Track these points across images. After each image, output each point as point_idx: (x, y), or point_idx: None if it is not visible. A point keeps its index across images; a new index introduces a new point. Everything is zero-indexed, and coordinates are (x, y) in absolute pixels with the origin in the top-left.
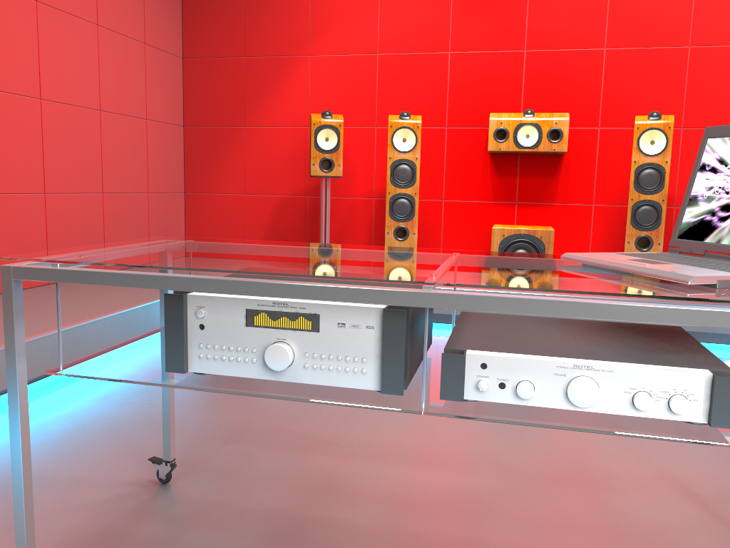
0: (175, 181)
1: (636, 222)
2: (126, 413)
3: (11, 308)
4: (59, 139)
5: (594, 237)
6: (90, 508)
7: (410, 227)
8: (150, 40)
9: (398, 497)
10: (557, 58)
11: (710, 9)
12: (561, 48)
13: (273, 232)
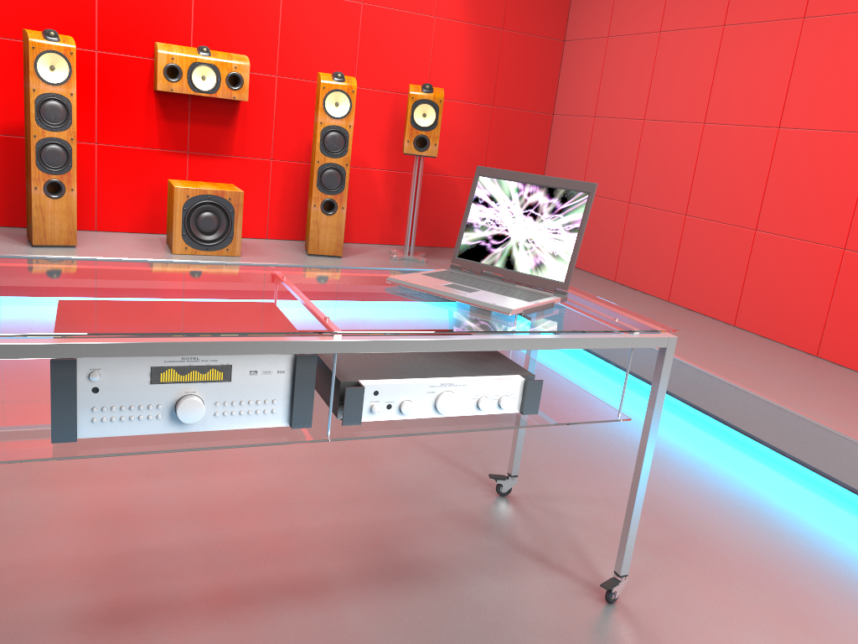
0: None
1: (323, 186)
2: None
3: None
4: None
5: (273, 195)
6: None
7: (66, 182)
8: None
9: (200, 509)
10: None
11: None
12: None
13: None
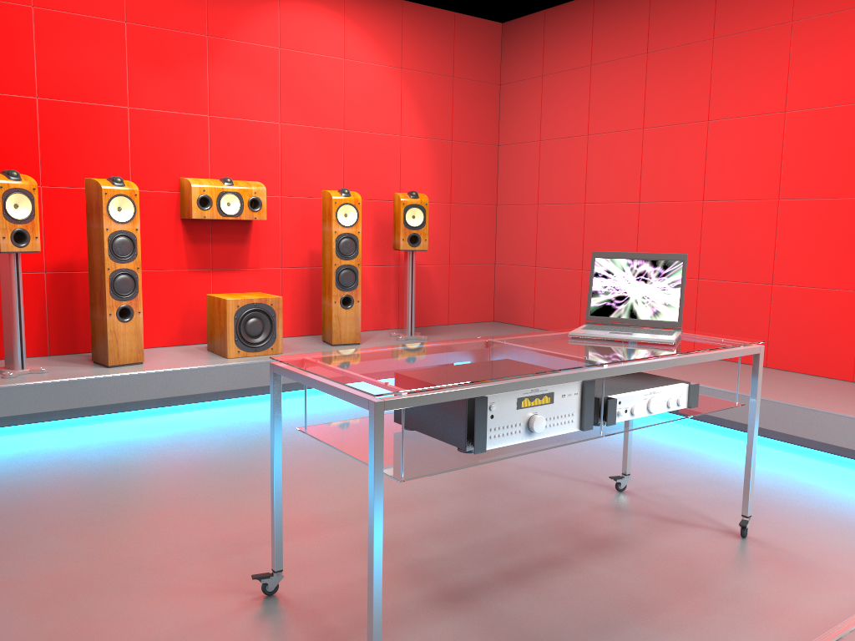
0: None
1: (340, 284)
2: (80, 573)
3: (382, 435)
4: None
5: (284, 298)
6: (260, 634)
7: (134, 306)
8: None
9: (431, 532)
10: (240, 127)
11: (355, 100)
12: (242, 117)
13: None
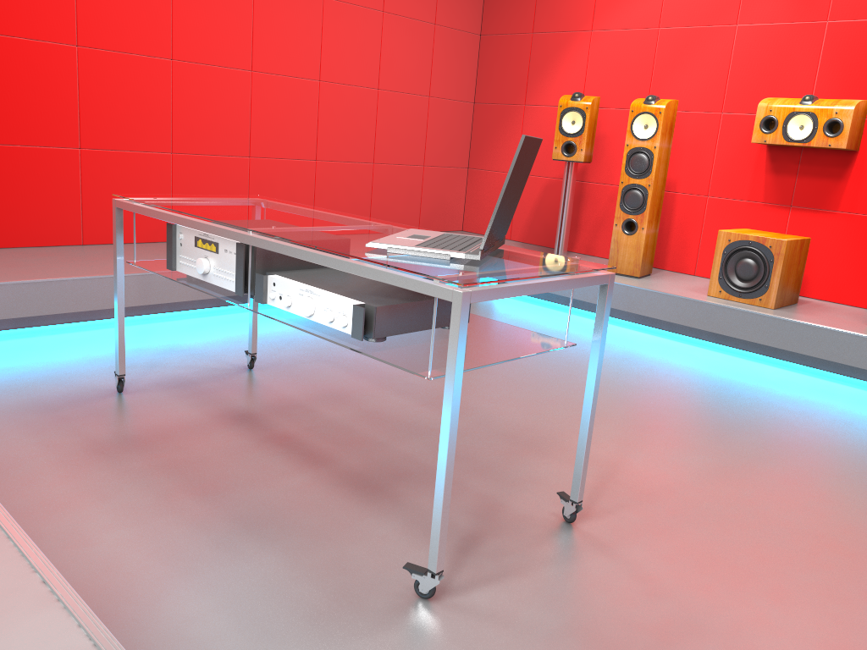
0: (458, 157)
1: None
2: (283, 331)
3: (115, 223)
4: (334, 115)
5: None
6: (196, 369)
7: (639, 222)
8: (442, 20)
9: (376, 413)
10: (866, 31)
11: None
12: None
13: (537, 214)
